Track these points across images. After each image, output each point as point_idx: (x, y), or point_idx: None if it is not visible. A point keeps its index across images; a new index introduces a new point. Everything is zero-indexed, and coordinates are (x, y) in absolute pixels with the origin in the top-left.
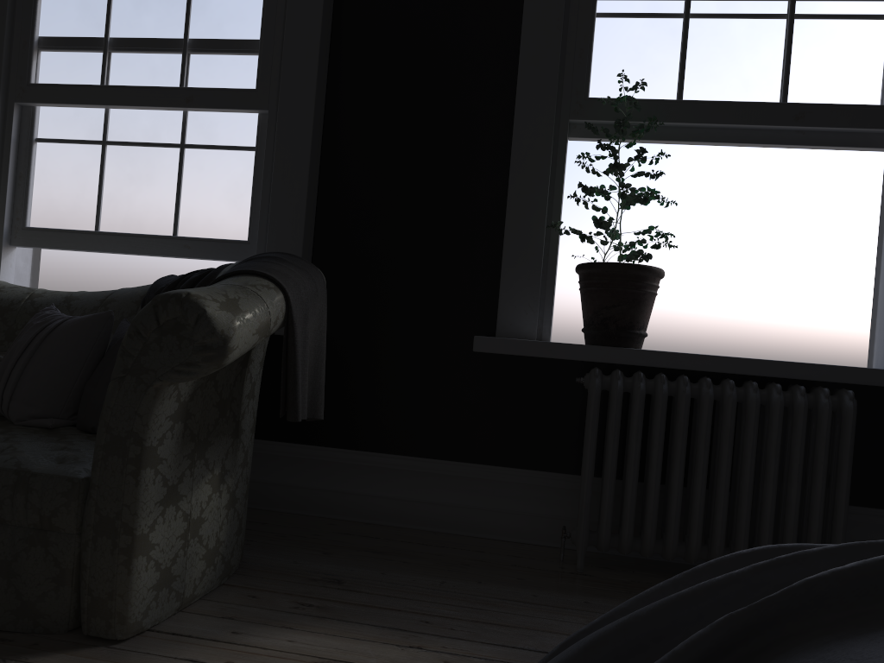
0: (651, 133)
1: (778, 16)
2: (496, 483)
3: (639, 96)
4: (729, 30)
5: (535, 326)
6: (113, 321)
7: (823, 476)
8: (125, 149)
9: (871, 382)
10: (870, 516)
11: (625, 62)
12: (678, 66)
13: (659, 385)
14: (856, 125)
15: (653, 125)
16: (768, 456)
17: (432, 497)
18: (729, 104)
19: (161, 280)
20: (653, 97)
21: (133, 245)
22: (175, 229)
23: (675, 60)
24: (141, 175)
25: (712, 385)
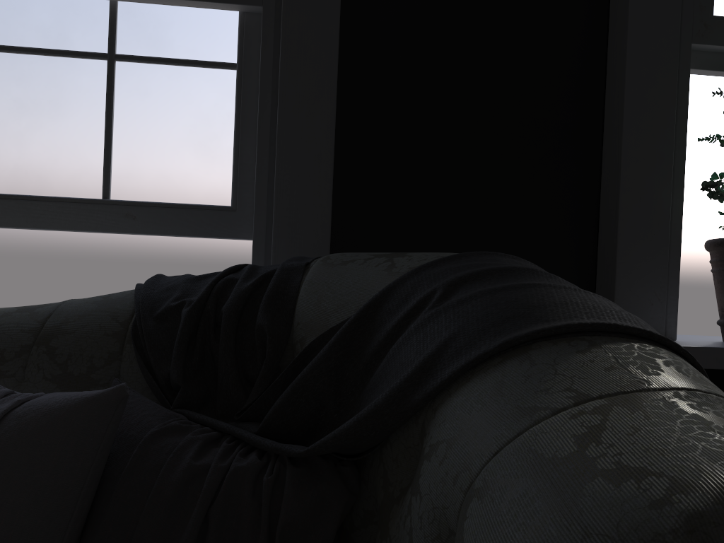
0: None
1: None
2: None
3: None
4: None
5: (663, 321)
6: (125, 404)
7: None
8: (8, 58)
9: None
10: None
11: None
12: None
13: None
14: None
15: None
16: None
17: None
18: None
19: (152, 290)
20: None
21: (33, 215)
22: (107, 188)
23: None
24: (39, 102)
25: None
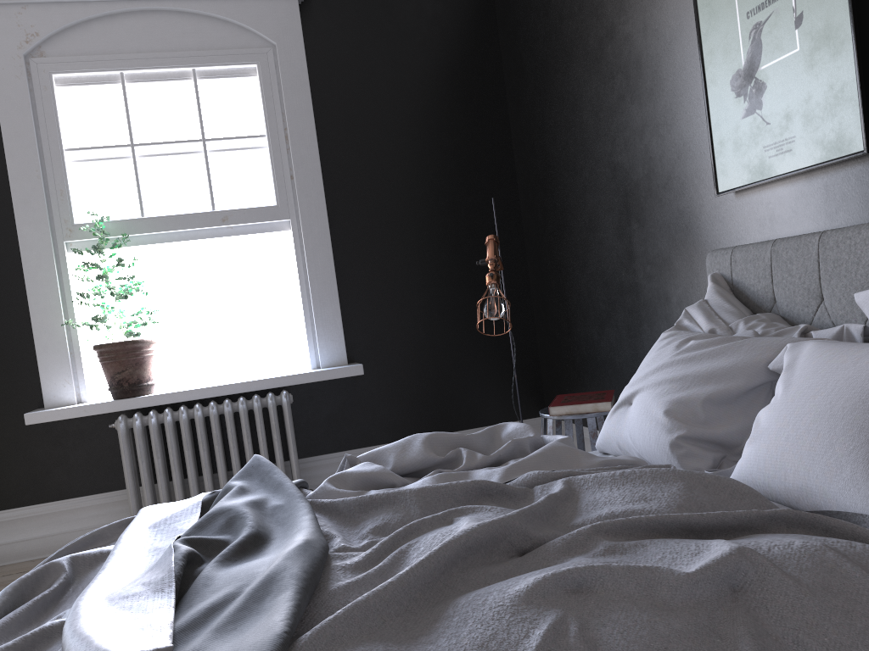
0: (129, 241)
1: (197, 153)
2: (74, 510)
3: (113, 217)
4: (167, 165)
5: (74, 394)
6: None
7: (278, 447)
8: None
9: (297, 382)
10: (327, 459)
11: (97, 195)
12: (137, 194)
13: (165, 417)
14: (261, 220)
15: (123, 242)
16: (245, 444)
17: (25, 535)
18: (177, 216)
19: None
20: (123, 217)
21: None
22: None
23: (133, 190)
24: None
25: (201, 408)
